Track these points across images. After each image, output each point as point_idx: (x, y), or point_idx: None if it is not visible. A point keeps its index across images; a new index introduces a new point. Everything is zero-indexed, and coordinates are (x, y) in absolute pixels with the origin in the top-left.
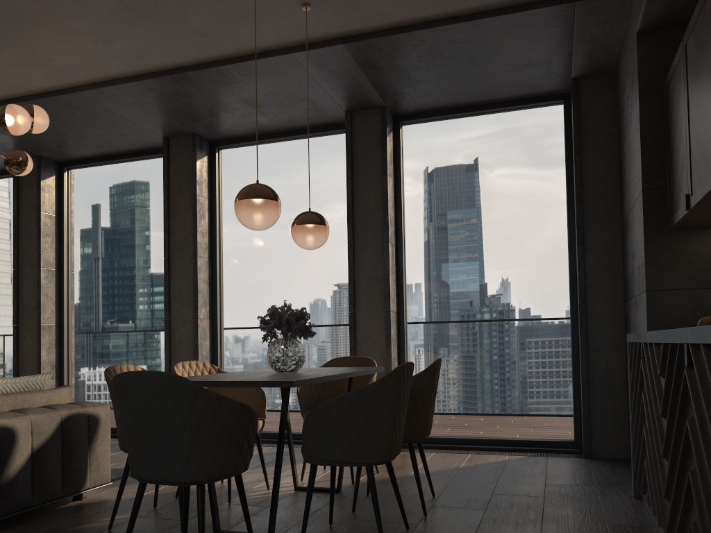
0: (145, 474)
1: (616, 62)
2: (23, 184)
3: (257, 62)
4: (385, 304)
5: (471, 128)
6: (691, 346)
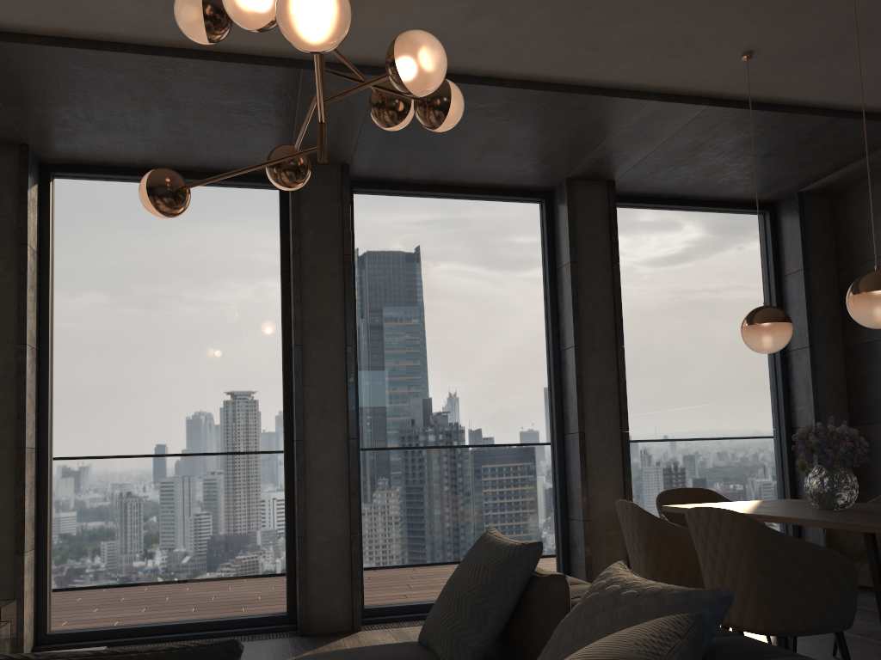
0: None
1: (849, 185)
2: None
3: (599, 99)
4: (619, 422)
5: (680, 223)
6: None
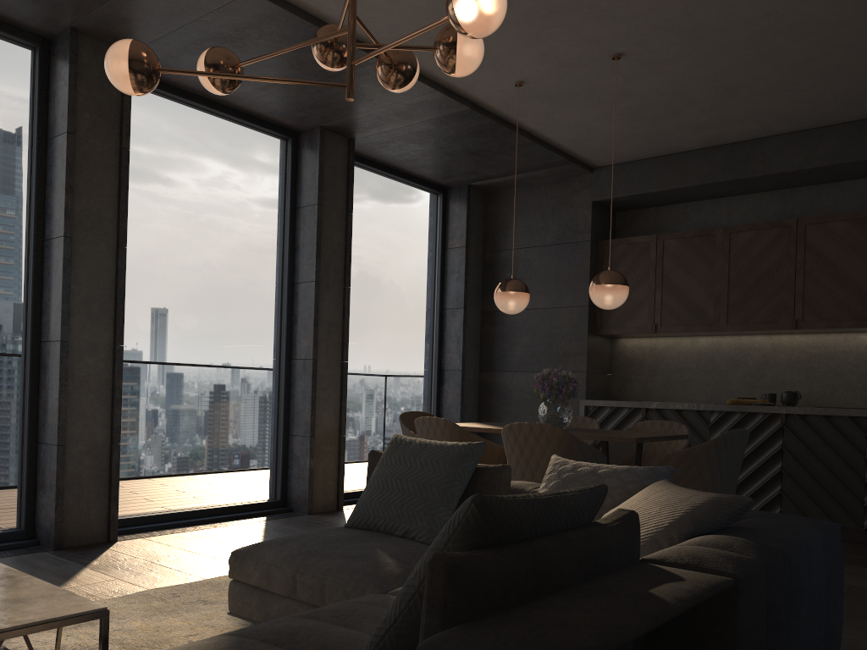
0: None
1: (500, 188)
2: None
3: None
4: (340, 353)
5: (386, 188)
6: (797, 415)
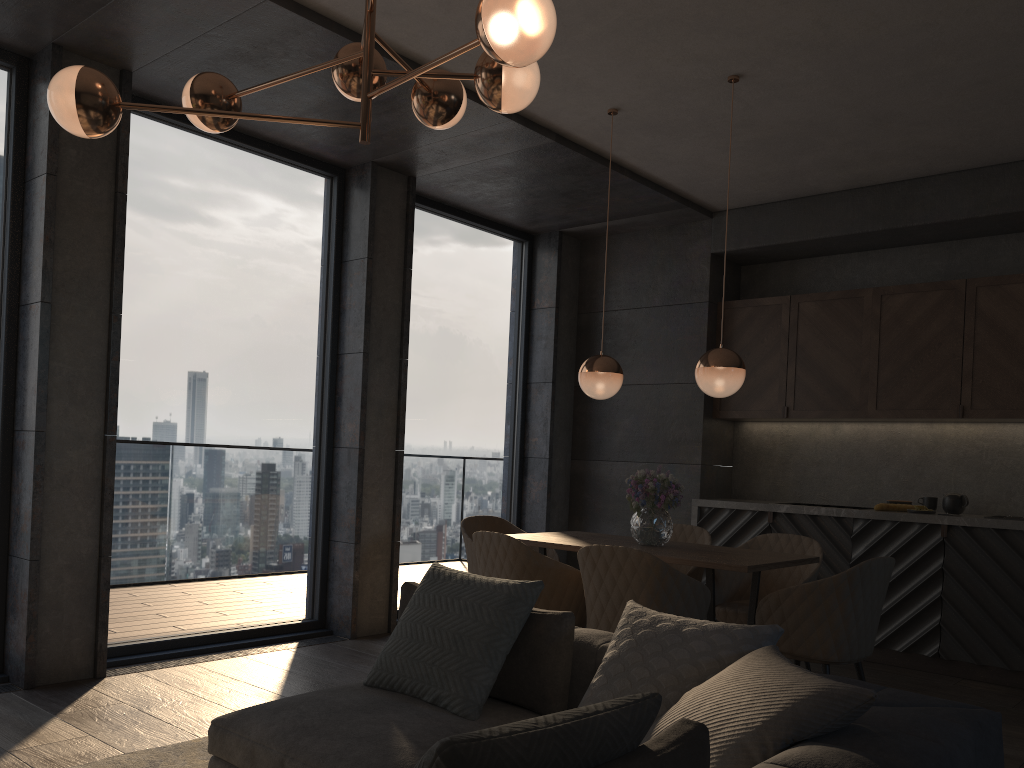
0: (858, 654)
1: (600, 236)
2: None
3: (470, 103)
4: (395, 440)
5: (457, 236)
6: (962, 527)
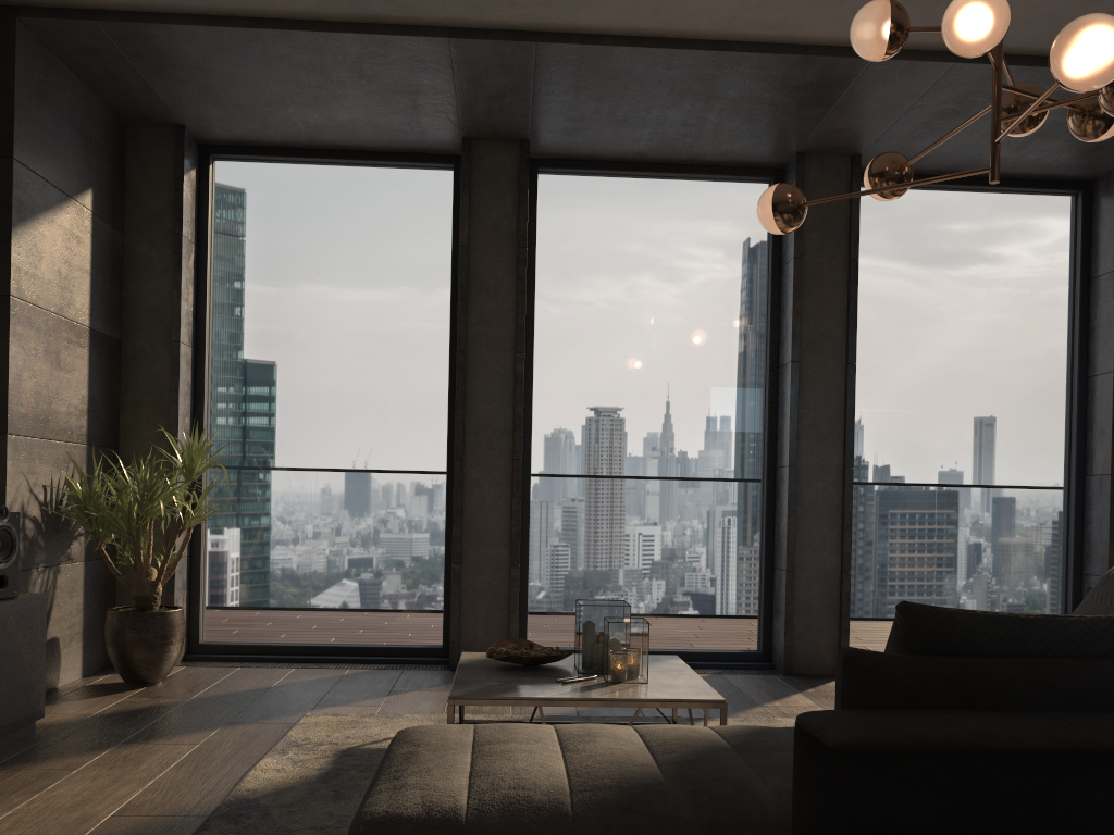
0: None
1: None
2: (482, 189)
3: None
4: None
5: None
6: None
